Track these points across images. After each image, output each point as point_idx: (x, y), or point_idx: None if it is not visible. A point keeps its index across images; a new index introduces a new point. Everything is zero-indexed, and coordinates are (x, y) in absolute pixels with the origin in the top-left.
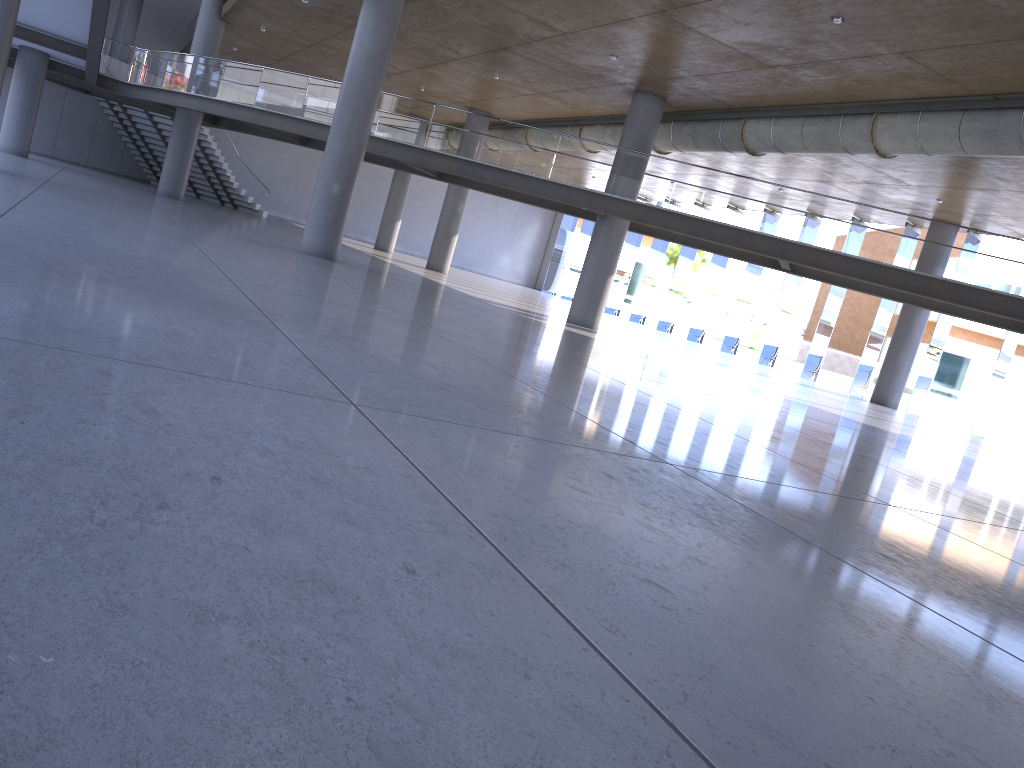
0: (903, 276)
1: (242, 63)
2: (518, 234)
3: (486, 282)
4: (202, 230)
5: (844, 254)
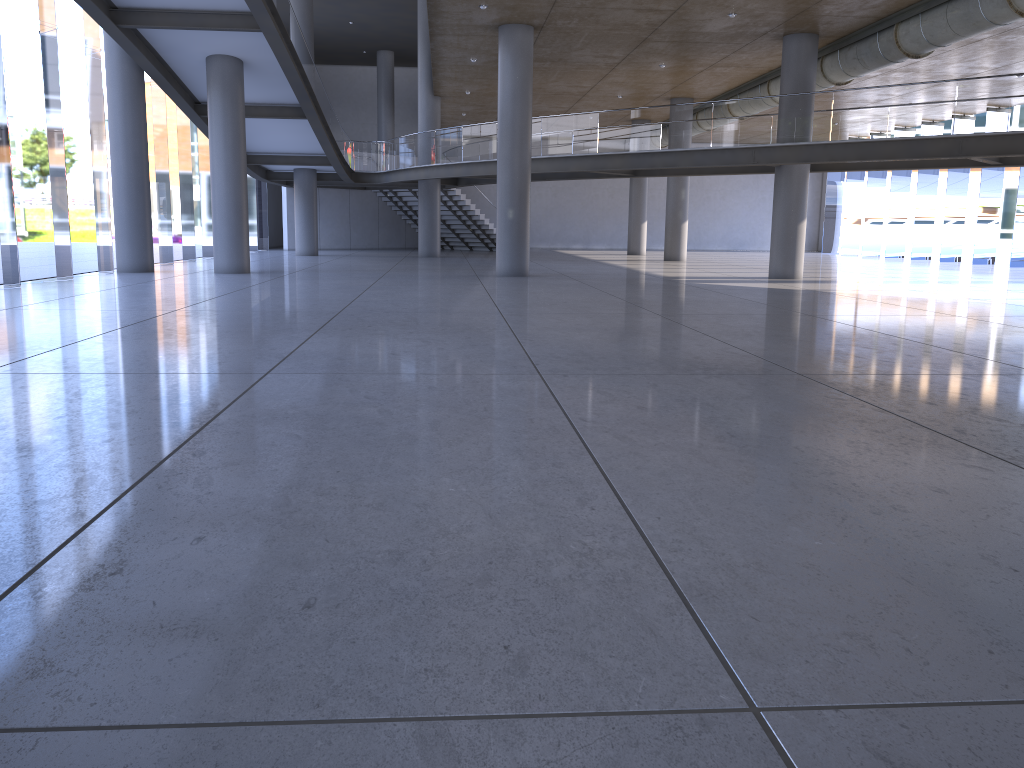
0: None
1: (447, 128)
2: None
3: (737, 258)
4: (402, 278)
5: None
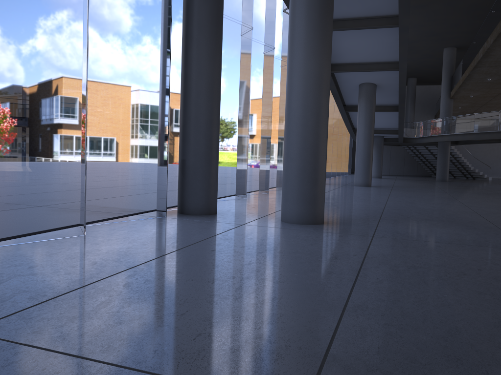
0: None
1: (464, 115)
2: None
3: None
4: (460, 193)
5: None
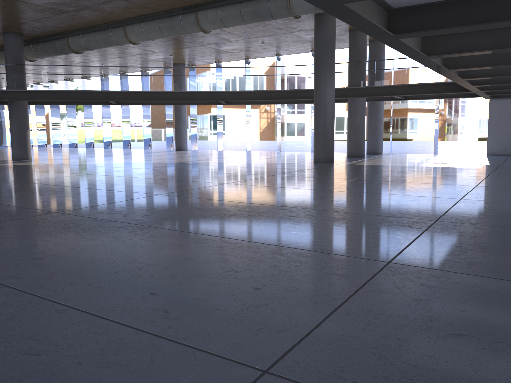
0: (163, 94)
1: None
2: None
3: None
4: None
5: (135, 91)
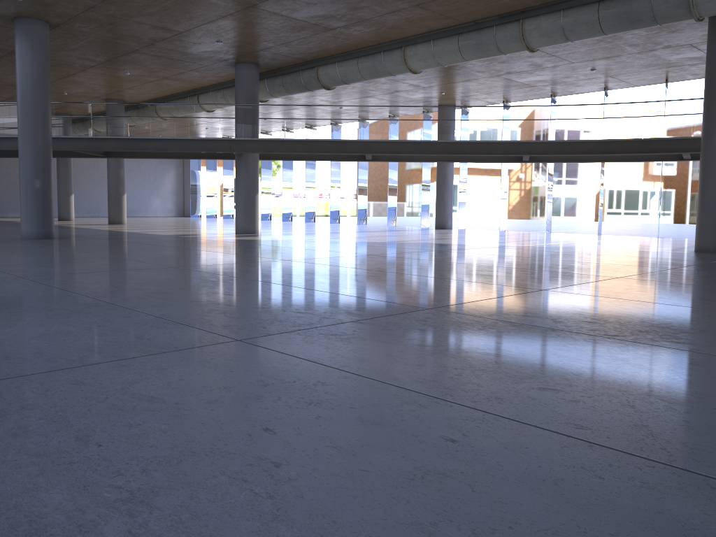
0: (445, 145)
1: None
2: (160, 181)
3: (154, 222)
4: None
5: (406, 140)
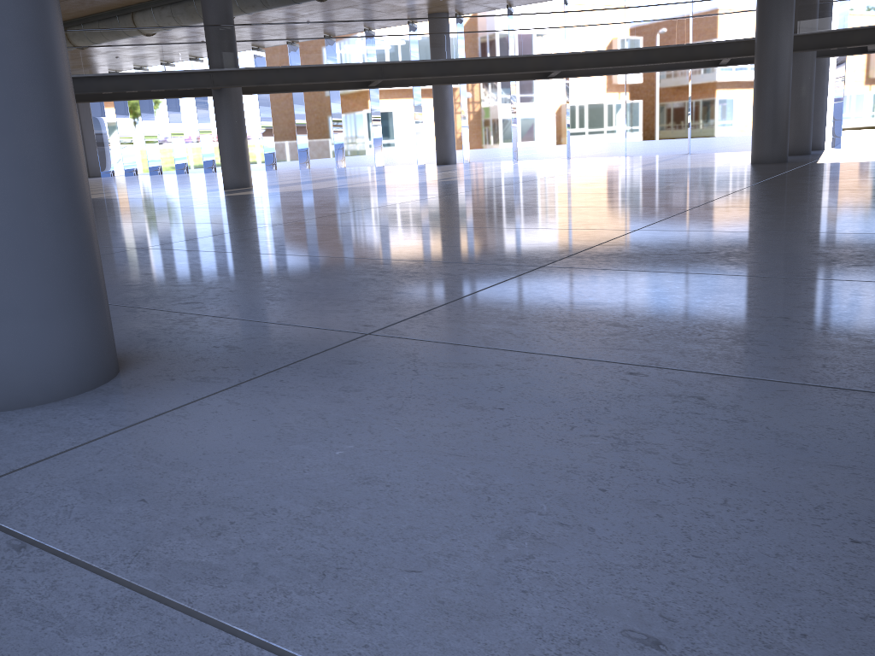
0: (471, 64)
1: None
2: None
3: None
4: None
5: (426, 61)
